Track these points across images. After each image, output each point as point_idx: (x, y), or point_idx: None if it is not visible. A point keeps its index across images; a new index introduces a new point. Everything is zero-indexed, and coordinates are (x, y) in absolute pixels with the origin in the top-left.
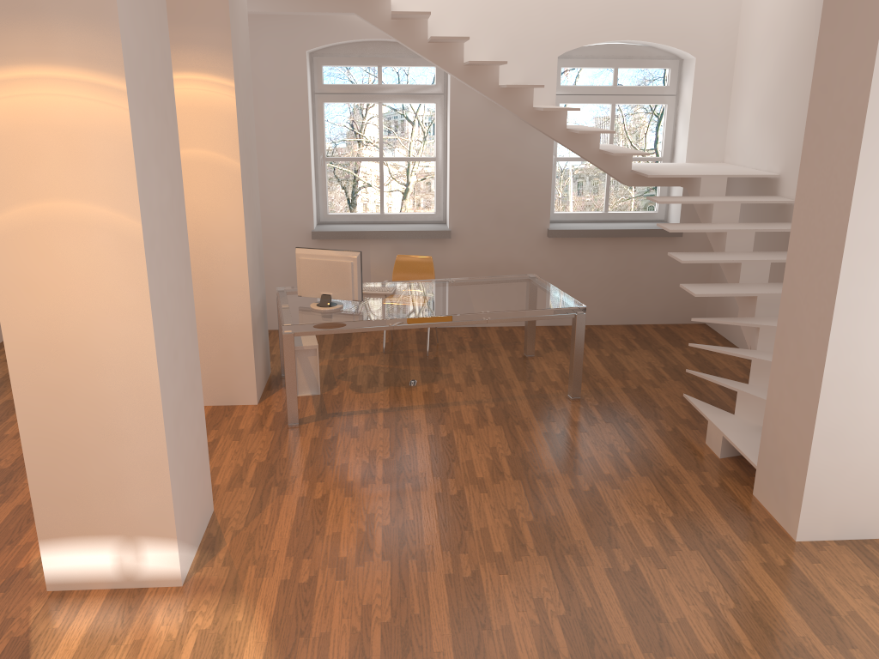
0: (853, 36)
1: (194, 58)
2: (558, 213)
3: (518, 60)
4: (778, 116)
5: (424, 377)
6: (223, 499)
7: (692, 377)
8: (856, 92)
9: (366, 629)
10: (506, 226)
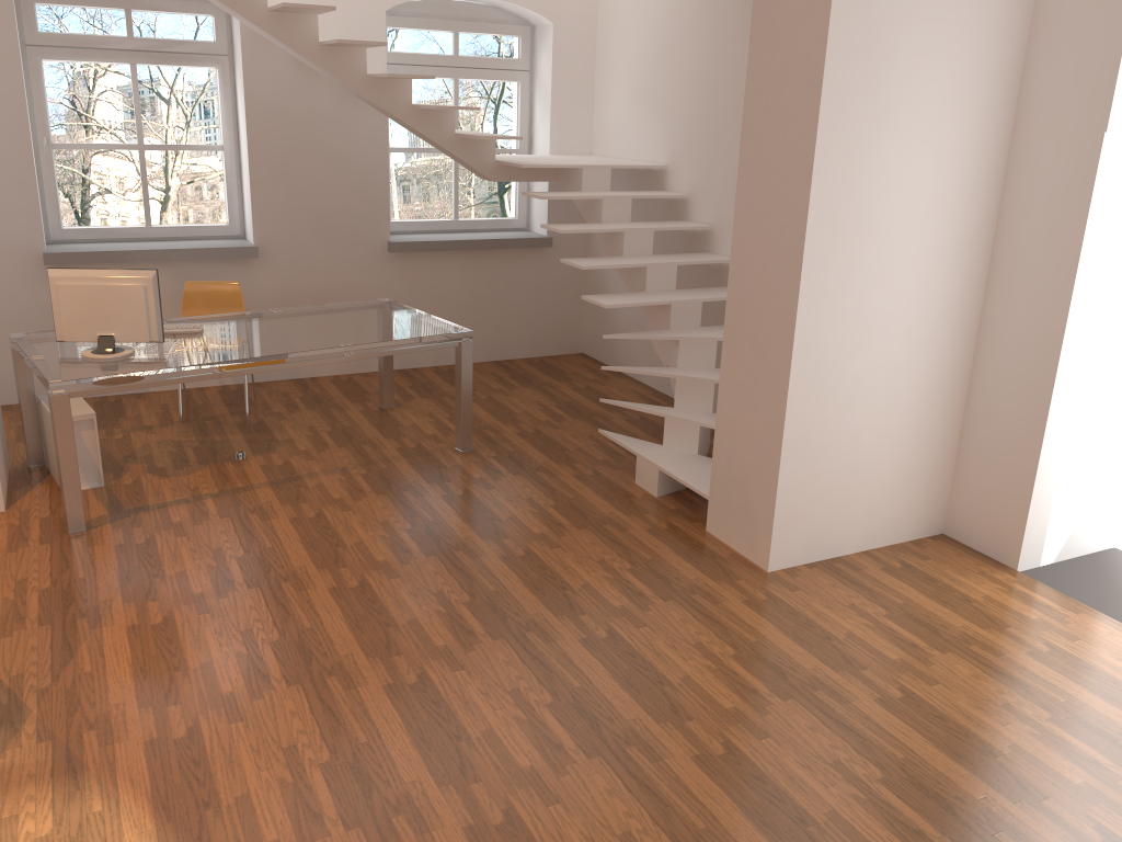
0: None
1: None
2: (396, 221)
3: (334, 12)
4: (658, 95)
5: (254, 448)
6: (1, 650)
7: (592, 413)
8: (809, 44)
9: (301, 777)
10: (333, 240)
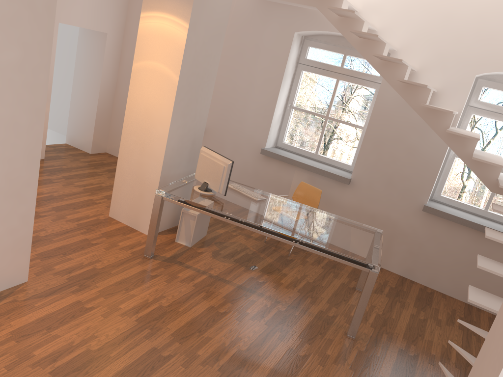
0: None
1: (171, 5)
2: (444, 196)
3: (442, 71)
4: None
5: (265, 268)
6: (42, 278)
7: None
8: None
9: None
10: (392, 191)
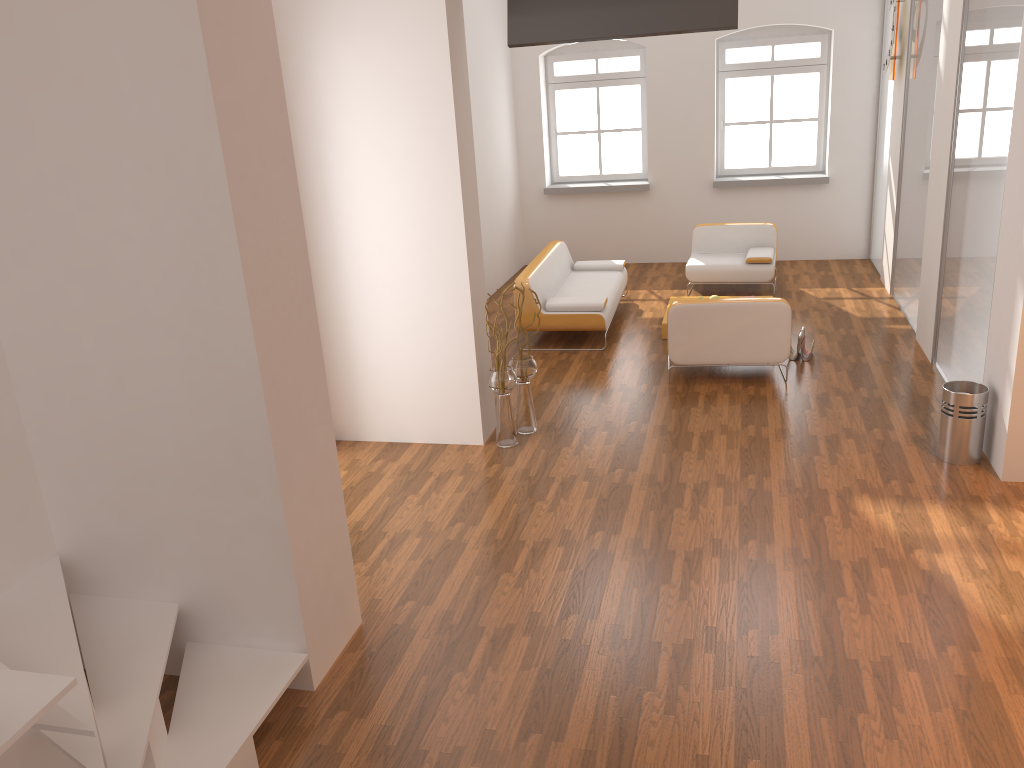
0: (252, 49)
1: None
2: None
3: None
4: None
5: None
6: None
7: None
8: (274, 118)
9: (860, 592)
10: None
